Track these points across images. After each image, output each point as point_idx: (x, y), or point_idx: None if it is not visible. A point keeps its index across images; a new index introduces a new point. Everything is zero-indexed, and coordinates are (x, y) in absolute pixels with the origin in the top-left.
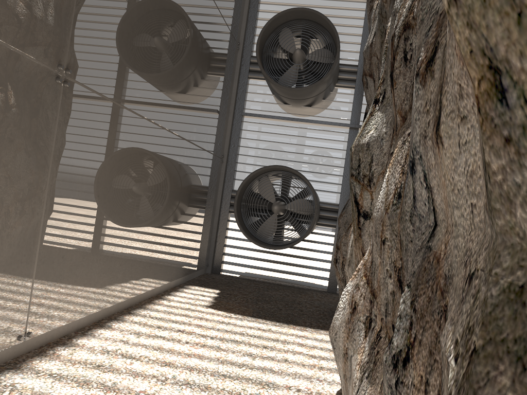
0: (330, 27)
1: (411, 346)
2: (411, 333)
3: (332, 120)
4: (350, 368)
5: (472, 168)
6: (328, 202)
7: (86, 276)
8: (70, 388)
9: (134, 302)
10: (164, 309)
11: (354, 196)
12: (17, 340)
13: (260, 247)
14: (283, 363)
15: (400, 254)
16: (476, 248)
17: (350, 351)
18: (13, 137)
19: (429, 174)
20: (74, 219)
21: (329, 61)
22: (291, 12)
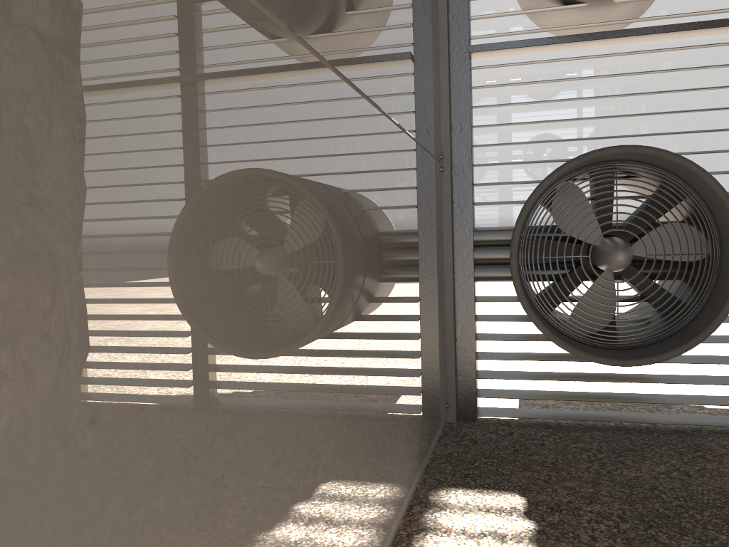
0: None
1: None
2: None
3: (691, 21)
4: None
5: None
6: None
7: None
8: None
9: None
10: None
11: None
12: None
13: (557, 347)
14: None
15: None
16: None
17: None
18: None
19: None
20: None
21: None
22: None
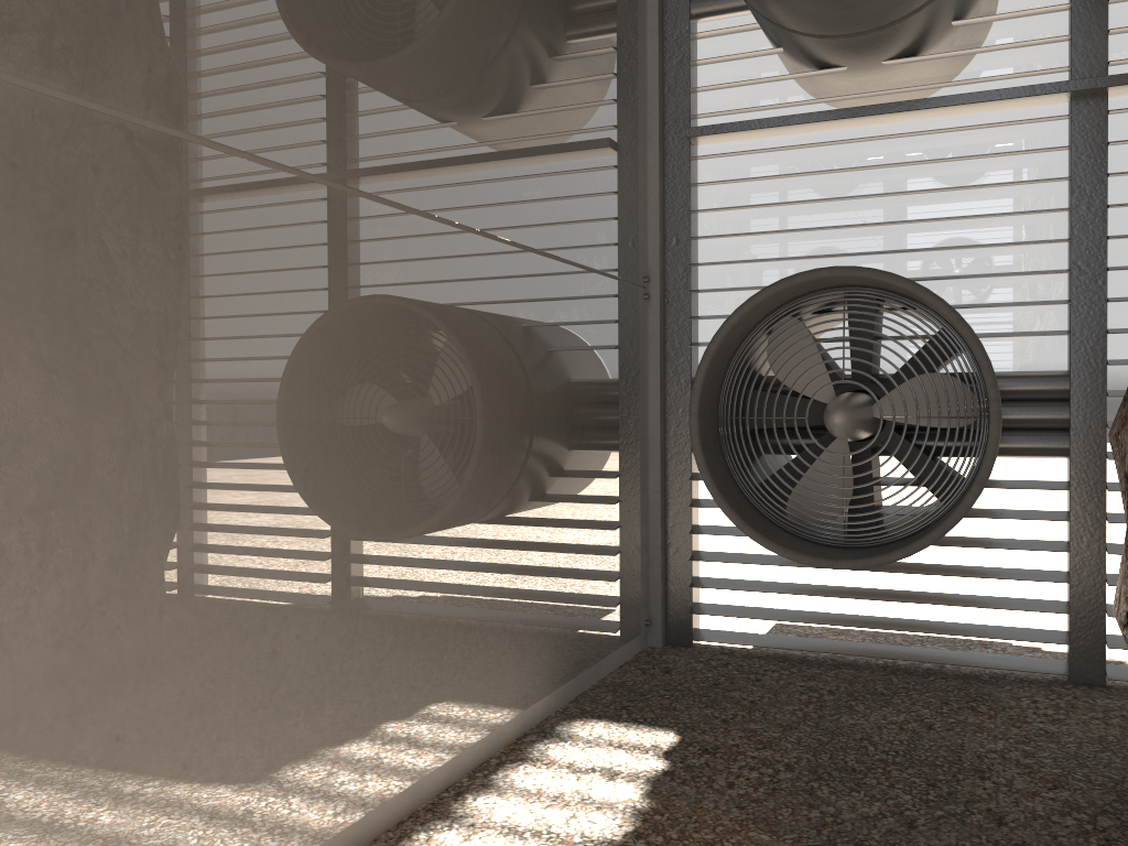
0: None
1: None
2: None
3: (999, 87)
4: None
5: None
6: (1026, 373)
7: None
8: None
9: None
10: None
11: None
12: None
13: None
14: None
15: None
16: None
17: None
18: None
19: None
20: None
21: None
22: None
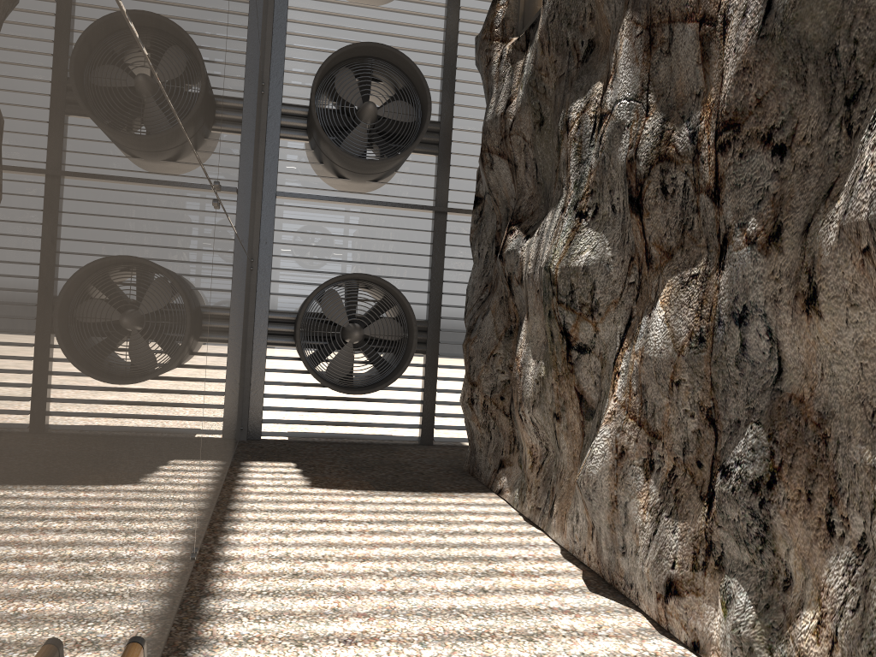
0: (415, 72)
1: (776, 470)
2: (774, 460)
3: (408, 201)
4: (623, 515)
5: (863, 340)
6: None
7: (211, 465)
8: (303, 601)
9: (218, 495)
10: (264, 498)
11: (562, 326)
12: (192, 559)
13: (317, 392)
14: (478, 536)
15: (711, 395)
16: (874, 394)
17: (622, 497)
18: (202, 291)
19: (779, 330)
20: (211, 388)
21: (413, 121)
22: (358, 47)
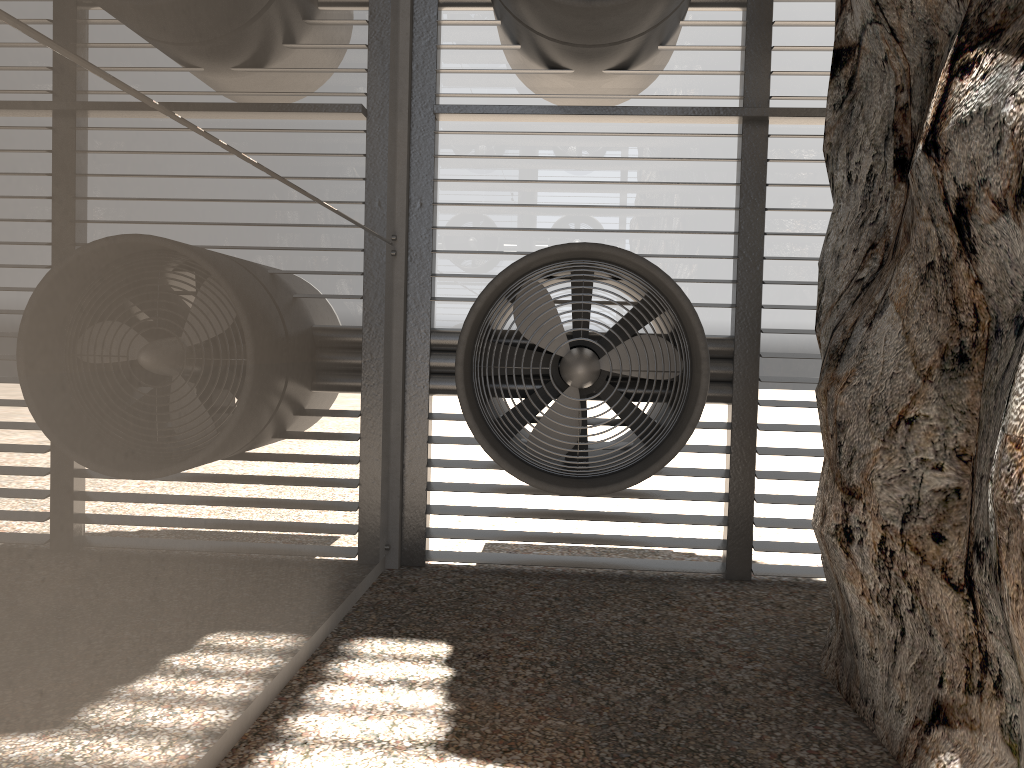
0: None
1: None
2: None
3: (689, 105)
4: None
5: None
6: None
7: None
8: None
9: None
10: None
11: None
12: None
13: None
14: None
15: None
16: None
17: None
18: None
19: None
20: None
21: None
22: None
